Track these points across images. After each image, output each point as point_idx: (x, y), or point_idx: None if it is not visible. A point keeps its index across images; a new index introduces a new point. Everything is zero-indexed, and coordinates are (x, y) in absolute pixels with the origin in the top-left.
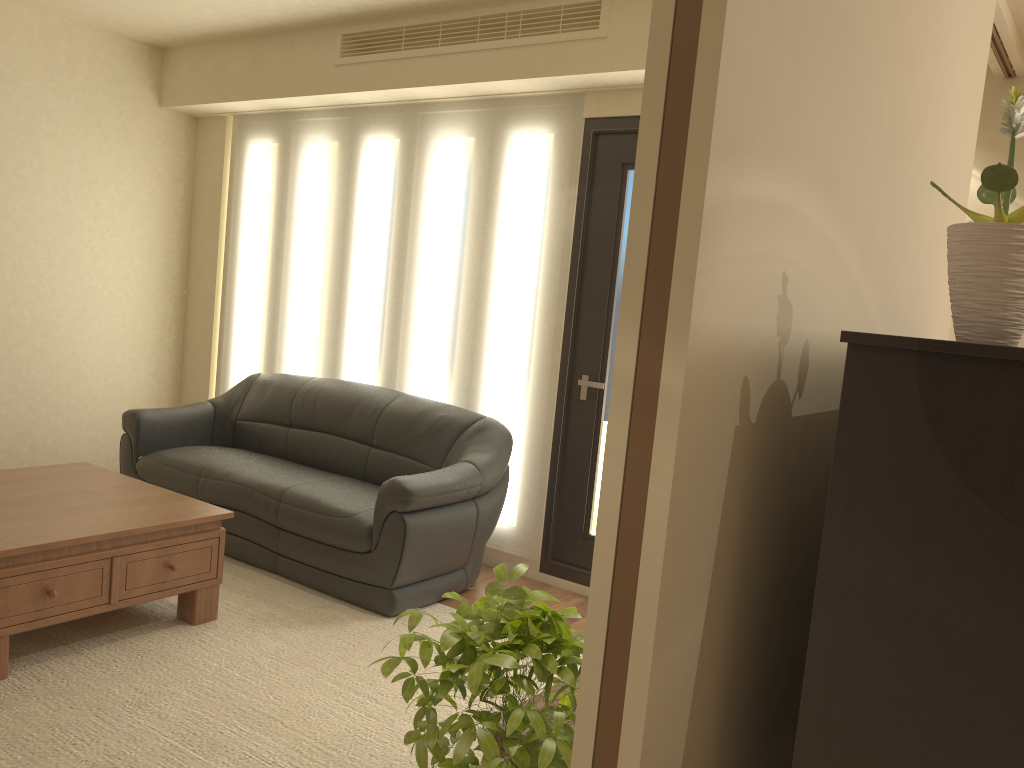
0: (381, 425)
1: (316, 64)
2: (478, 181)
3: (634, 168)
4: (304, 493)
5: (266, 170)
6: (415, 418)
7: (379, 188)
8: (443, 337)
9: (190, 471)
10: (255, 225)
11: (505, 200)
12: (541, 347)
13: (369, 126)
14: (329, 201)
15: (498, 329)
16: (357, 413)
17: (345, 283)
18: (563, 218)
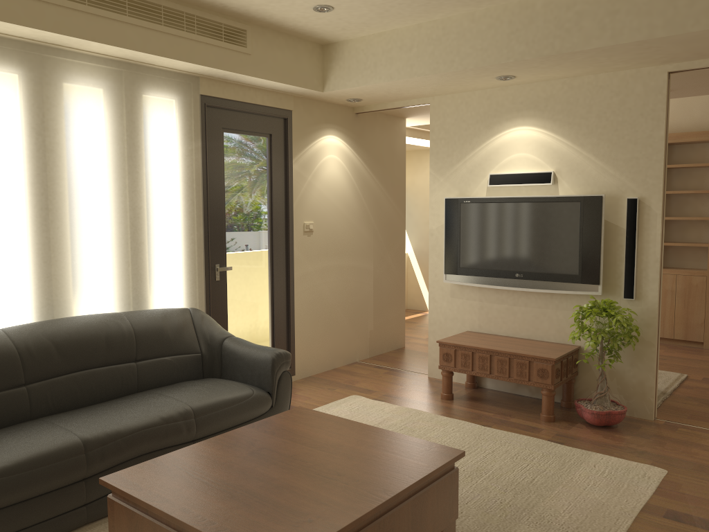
0: (141, 340)
1: None
2: (124, 128)
3: (227, 131)
4: (206, 400)
5: None
6: (164, 324)
7: (8, 123)
8: (109, 259)
9: (66, 456)
10: None
11: (151, 146)
12: (192, 252)
13: None
14: None
15: (158, 244)
16: (111, 340)
17: None
18: (196, 162)
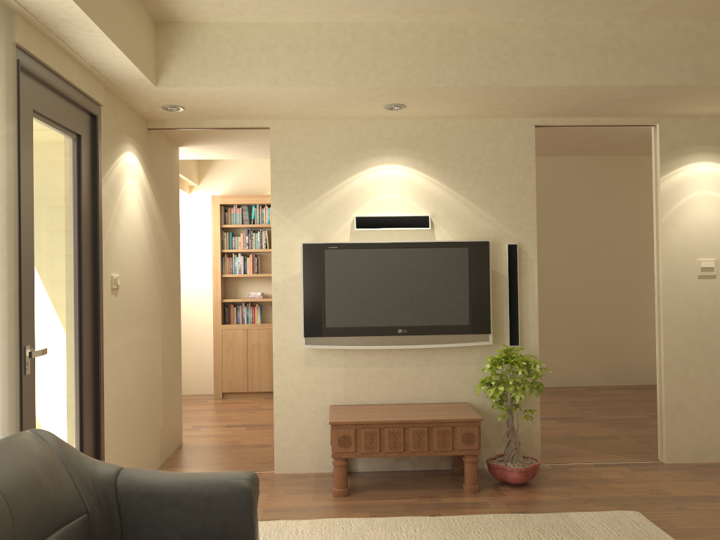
0: (20, 514)
1: None
2: None
3: (37, 117)
4: None
5: None
6: (38, 469)
7: None
8: None
9: None
10: None
11: None
12: (4, 324)
13: None
14: None
15: None
16: None
17: None
18: (10, 159)
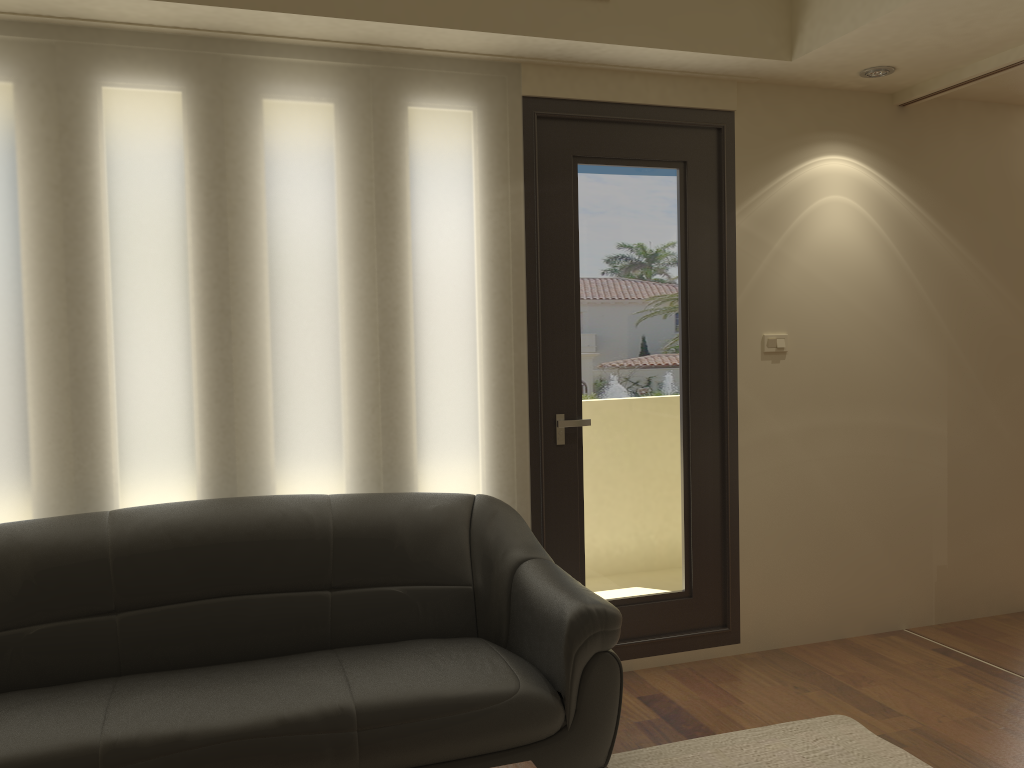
0: (344, 551)
1: None
2: (367, 168)
3: (585, 162)
4: (395, 695)
5: None
6: (399, 524)
7: (157, 171)
8: (335, 399)
9: None
10: None
11: (418, 196)
12: (502, 389)
13: (115, 63)
14: (24, 191)
15: (431, 375)
16: (283, 545)
17: (95, 337)
18: (512, 221)
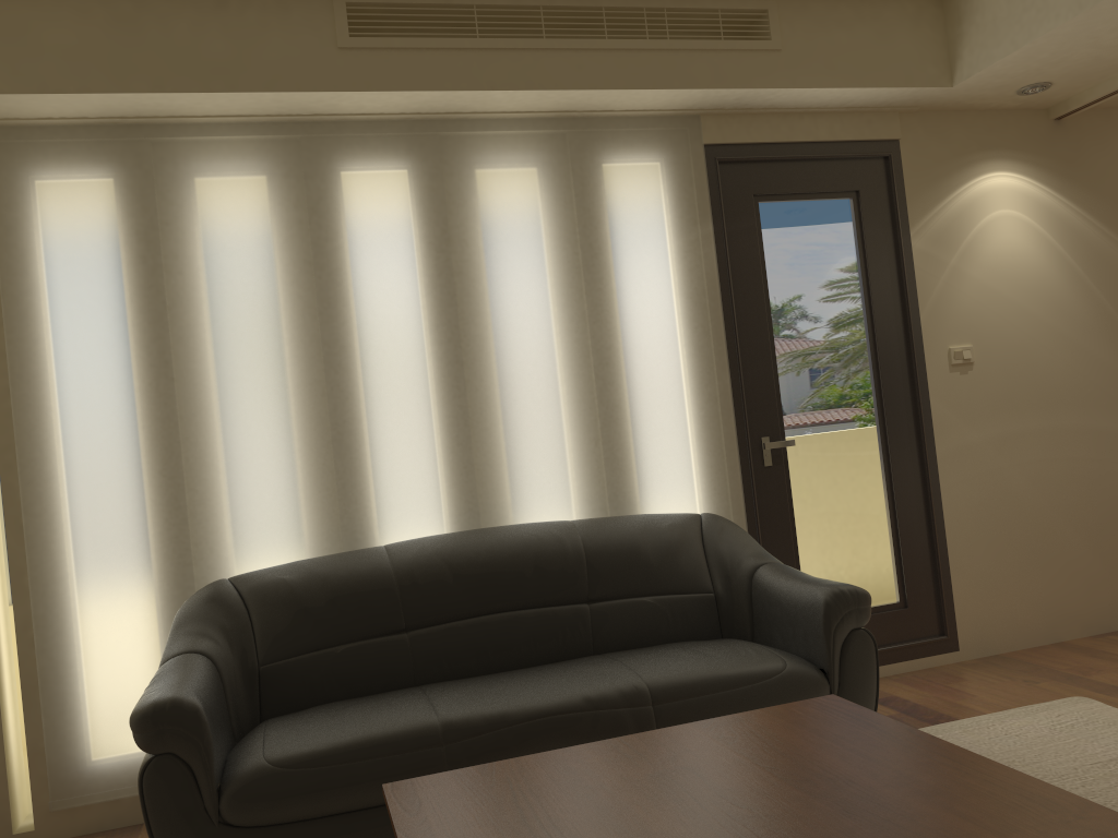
0: (596, 566)
1: (293, 43)
2: (572, 222)
3: (765, 200)
4: (679, 675)
5: (102, 225)
6: (641, 540)
7: (393, 241)
8: (561, 436)
9: (410, 746)
10: (90, 325)
11: (619, 244)
12: (711, 416)
13: (352, 150)
14: (285, 268)
15: (645, 407)
16: (543, 564)
17: (351, 393)
18: (705, 259)
